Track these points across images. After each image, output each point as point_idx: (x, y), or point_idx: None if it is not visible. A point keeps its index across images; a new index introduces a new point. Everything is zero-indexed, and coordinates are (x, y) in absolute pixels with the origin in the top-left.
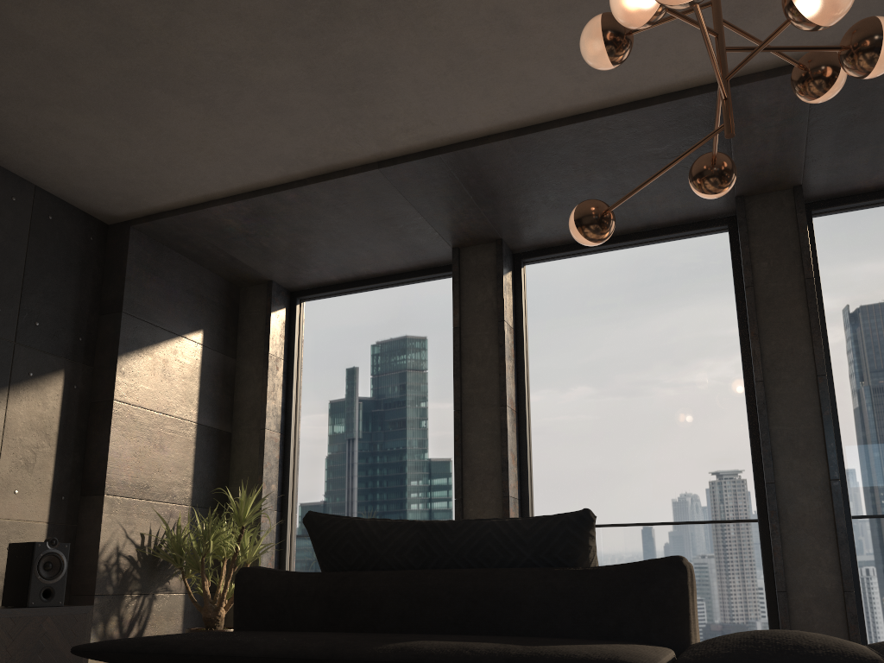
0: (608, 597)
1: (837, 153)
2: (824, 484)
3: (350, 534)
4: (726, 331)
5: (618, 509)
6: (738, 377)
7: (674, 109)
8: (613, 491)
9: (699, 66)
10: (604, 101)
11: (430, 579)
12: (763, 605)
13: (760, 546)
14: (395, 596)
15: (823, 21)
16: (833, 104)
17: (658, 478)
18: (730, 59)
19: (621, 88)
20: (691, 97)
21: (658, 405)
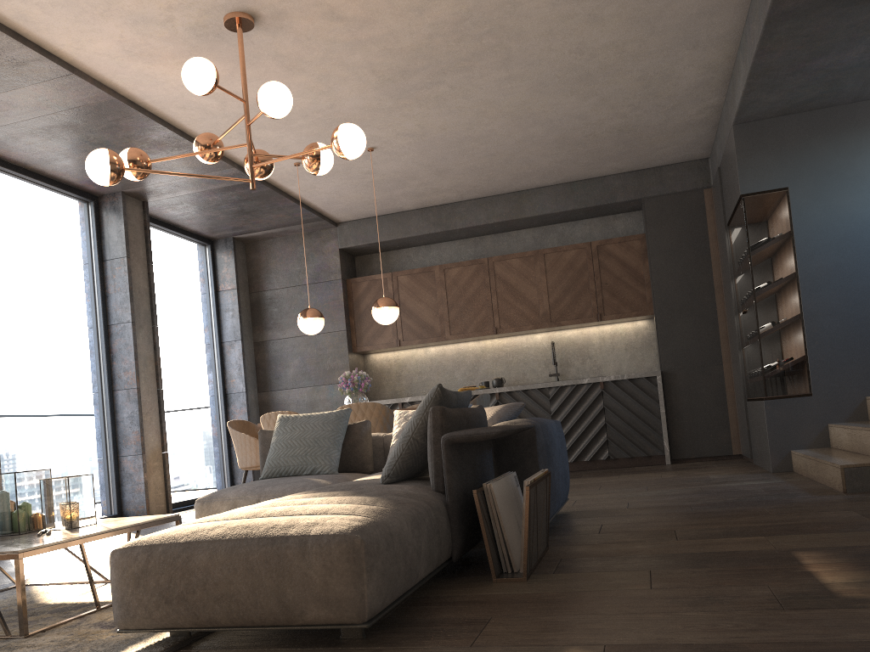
0: (485, 415)
1: (31, 132)
2: None
3: (449, 394)
4: None
5: None
6: None
7: (32, 58)
8: None
9: (81, 52)
10: (4, 17)
11: (472, 410)
12: None
13: None
14: (472, 415)
15: (320, 174)
16: (84, 114)
17: None
18: (97, 62)
19: (29, 22)
20: (52, 62)
21: None
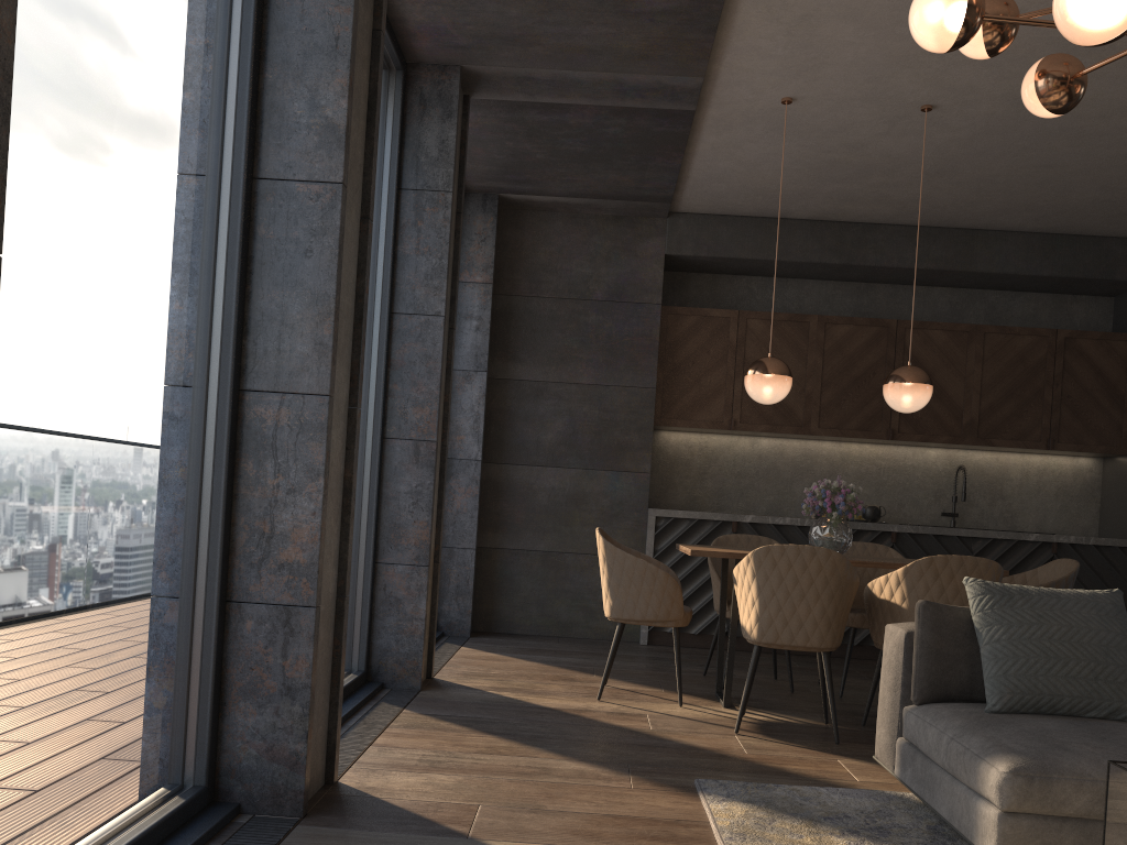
0: None
1: None
2: (345, 413)
3: None
4: (231, 3)
5: (50, 379)
6: (230, 127)
7: None
8: (47, 315)
9: None
10: None
11: None
12: (200, 633)
13: (224, 510)
14: None
15: None
16: None
17: (122, 310)
18: None
19: None
20: None
21: (141, 98)
